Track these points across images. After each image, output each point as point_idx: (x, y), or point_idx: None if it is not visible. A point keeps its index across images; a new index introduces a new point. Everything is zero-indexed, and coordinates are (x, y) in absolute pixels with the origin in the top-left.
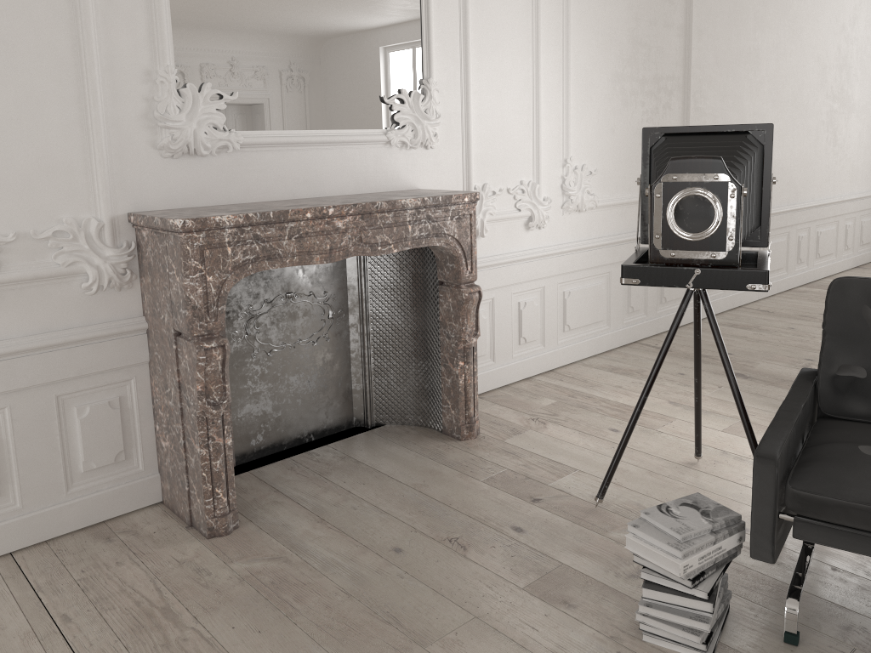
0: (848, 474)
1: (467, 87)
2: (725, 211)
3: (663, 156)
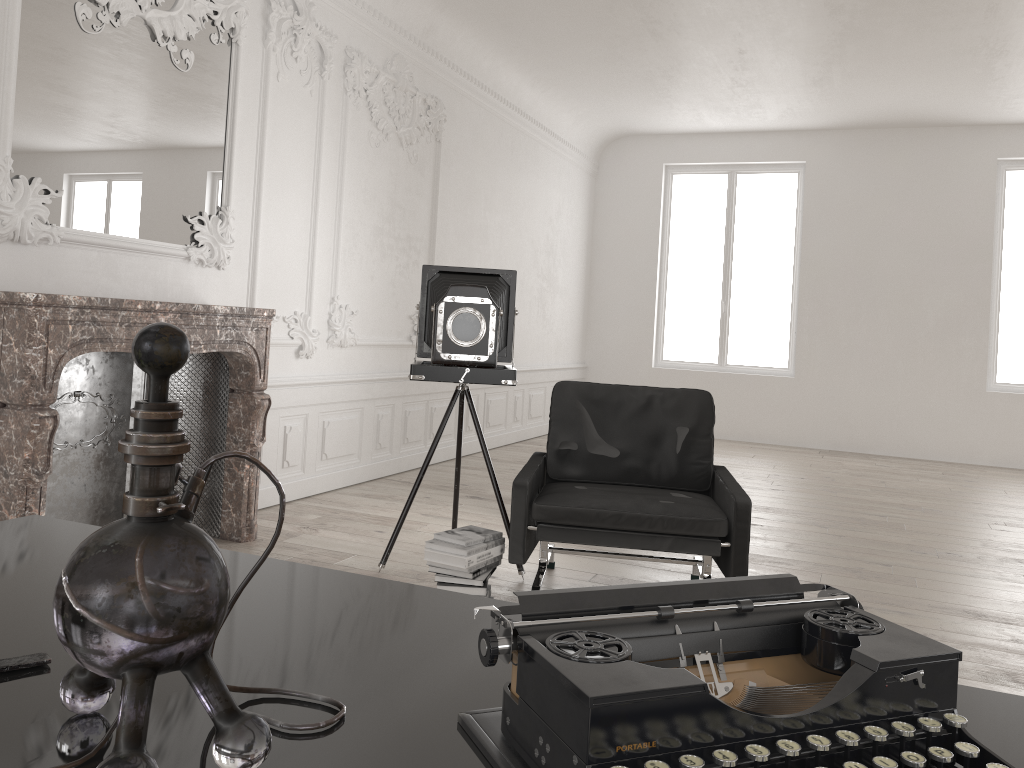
0: (569, 495)
1: (258, 219)
2: (488, 325)
3: (440, 286)
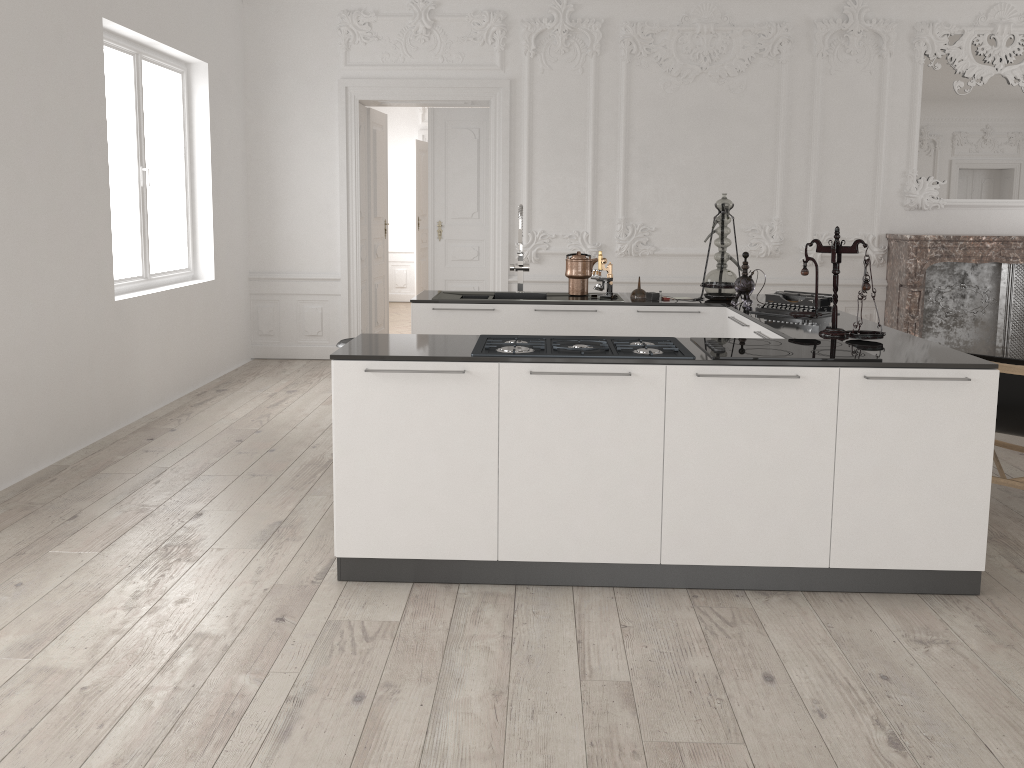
0: None
1: None
2: None
3: None
